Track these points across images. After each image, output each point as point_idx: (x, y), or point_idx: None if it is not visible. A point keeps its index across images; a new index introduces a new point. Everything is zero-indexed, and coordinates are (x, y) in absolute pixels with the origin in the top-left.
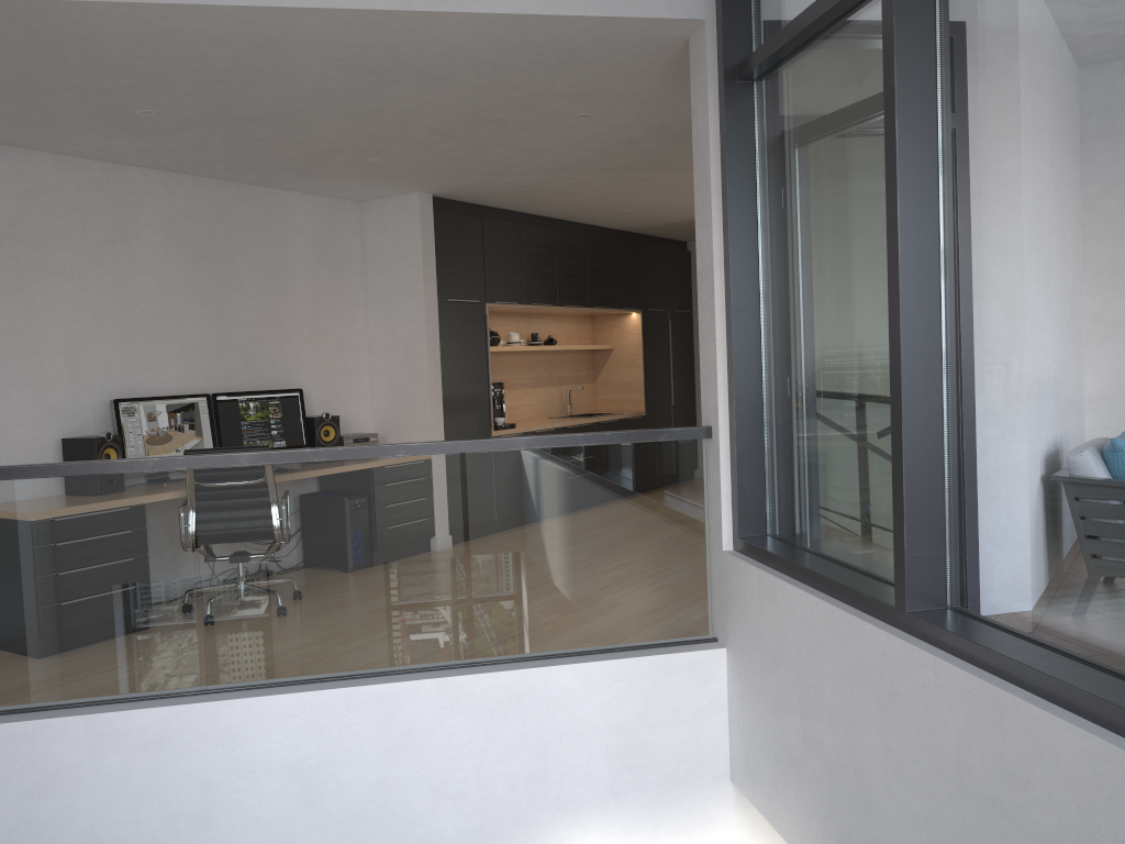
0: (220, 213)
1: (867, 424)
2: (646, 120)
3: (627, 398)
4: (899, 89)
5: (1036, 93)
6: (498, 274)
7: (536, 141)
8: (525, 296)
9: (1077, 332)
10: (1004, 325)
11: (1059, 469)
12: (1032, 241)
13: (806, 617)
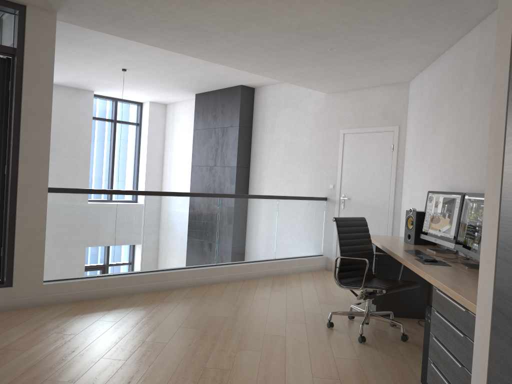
0: None
1: None
2: None
3: None
4: None
5: None
6: None
7: None
8: None
9: None
10: None
11: None
12: None
13: None
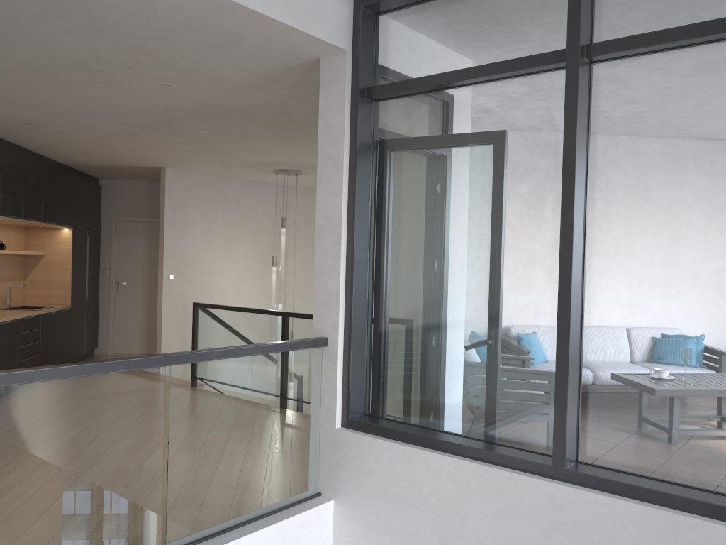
0: None
1: (495, 344)
2: (205, 98)
3: (56, 294)
4: (577, 143)
5: (681, 167)
6: None
7: (102, 92)
8: (1, 208)
9: (709, 304)
10: (644, 294)
11: (690, 380)
12: (672, 249)
13: (453, 475)
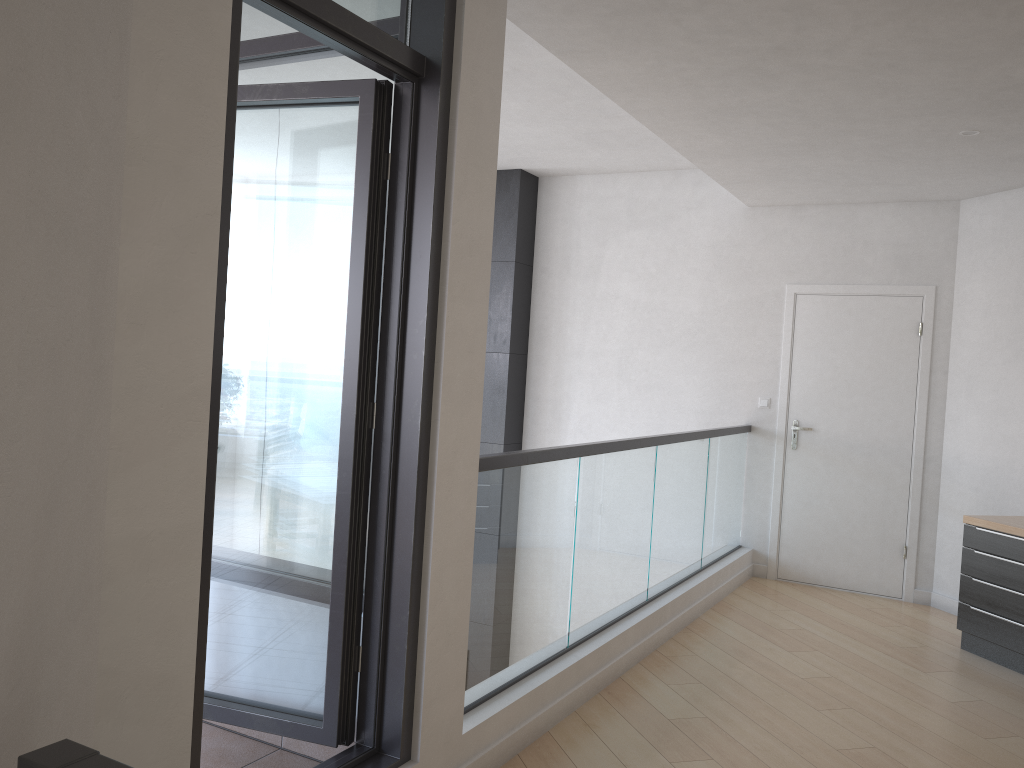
0: None
1: None
2: None
3: None
4: None
5: None
6: None
7: None
8: None
9: None
10: None
11: None
12: None
13: None
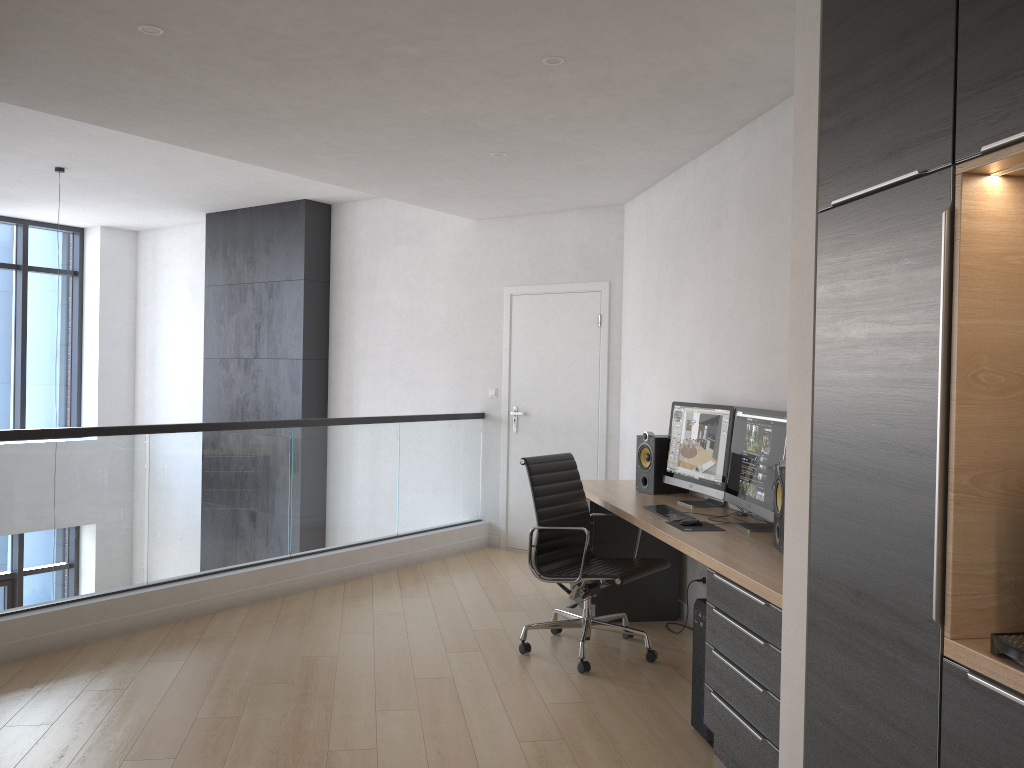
0: (780, 151)
1: None
2: None
3: None
4: None
5: None
6: (1014, 23)
7: (286, 9)
8: None
9: None
10: None
11: None
12: None
13: None
